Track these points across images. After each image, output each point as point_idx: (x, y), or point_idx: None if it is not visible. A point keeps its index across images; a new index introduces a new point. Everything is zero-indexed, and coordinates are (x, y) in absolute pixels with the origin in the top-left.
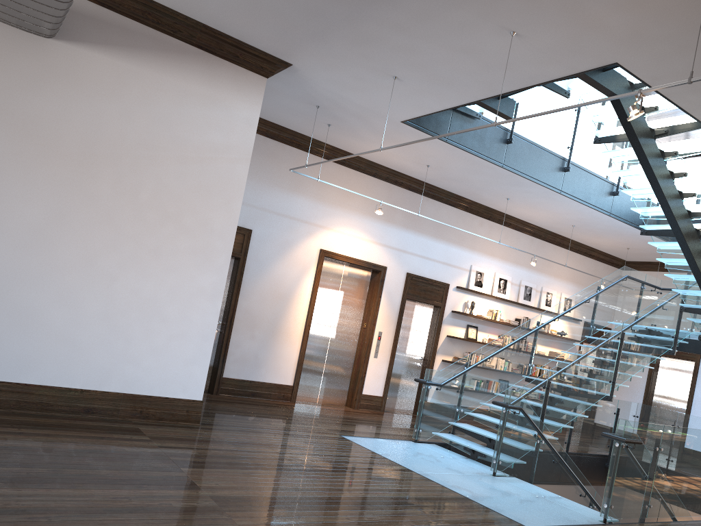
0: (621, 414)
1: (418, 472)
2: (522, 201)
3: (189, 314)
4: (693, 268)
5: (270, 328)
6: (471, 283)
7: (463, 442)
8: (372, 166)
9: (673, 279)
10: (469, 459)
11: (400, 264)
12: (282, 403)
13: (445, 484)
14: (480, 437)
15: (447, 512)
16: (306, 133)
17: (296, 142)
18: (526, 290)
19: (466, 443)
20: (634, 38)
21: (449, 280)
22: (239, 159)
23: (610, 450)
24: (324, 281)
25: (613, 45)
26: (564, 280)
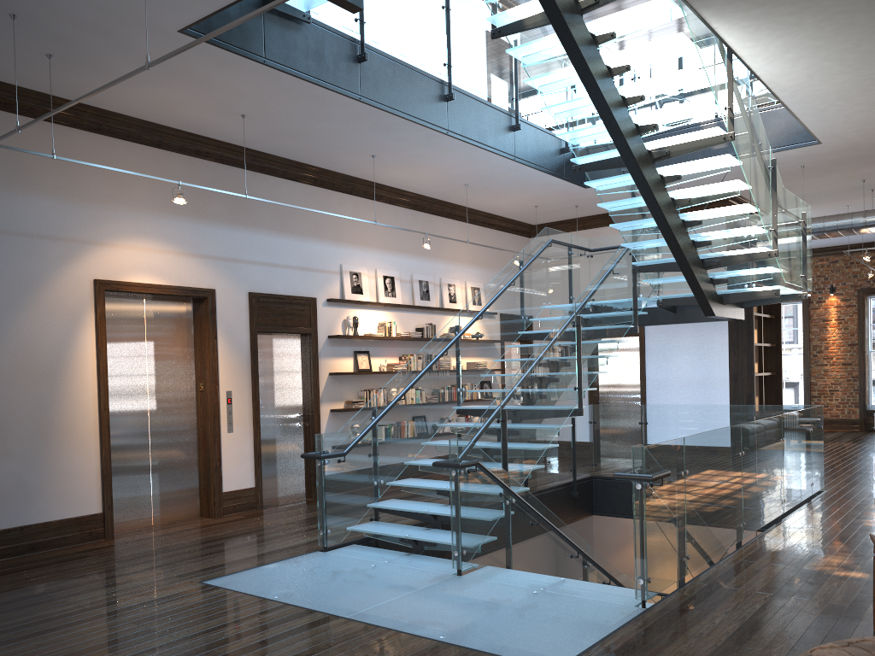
0: (577, 425)
1: (349, 616)
2: (395, 157)
3: None
4: (652, 208)
5: (35, 430)
6: (347, 291)
7: (398, 530)
8: (151, 130)
9: (621, 230)
10: (414, 554)
11: (236, 282)
12: (90, 547)
13: (398, 625)
14: (419, 515)
15: None
16: (13, 81)
17: None
18: (421, 286)
19: (403, 531)
20: None
21: (314, 292)
22: None
23: (575, 474)
24: (116, 331)
25: None
26: (465, 264)
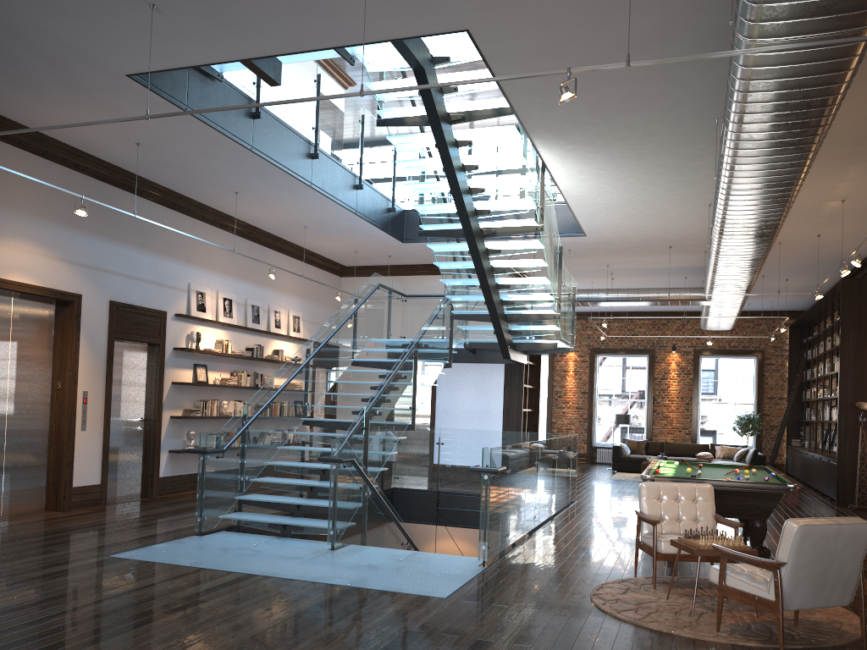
0: None
1: (264, 574)
2: (255, 196)
3: None
4: (479, 272)
5: None
6: (193, 308)
7: (268, 518)
8: (40, 141)
9: (447, 285)
10: (283, 537)
11: (100, 289)
12: None
13: (310, 579)
14: (283, 506)
15: (365, 613)
16: None
17: None
18: (253, 310)
19: (273, 519)
20: (503, 3)
21: (165, 306)
22: None
23: (382, 484)
24: None
25: (476, 8)
26: (290, 294)
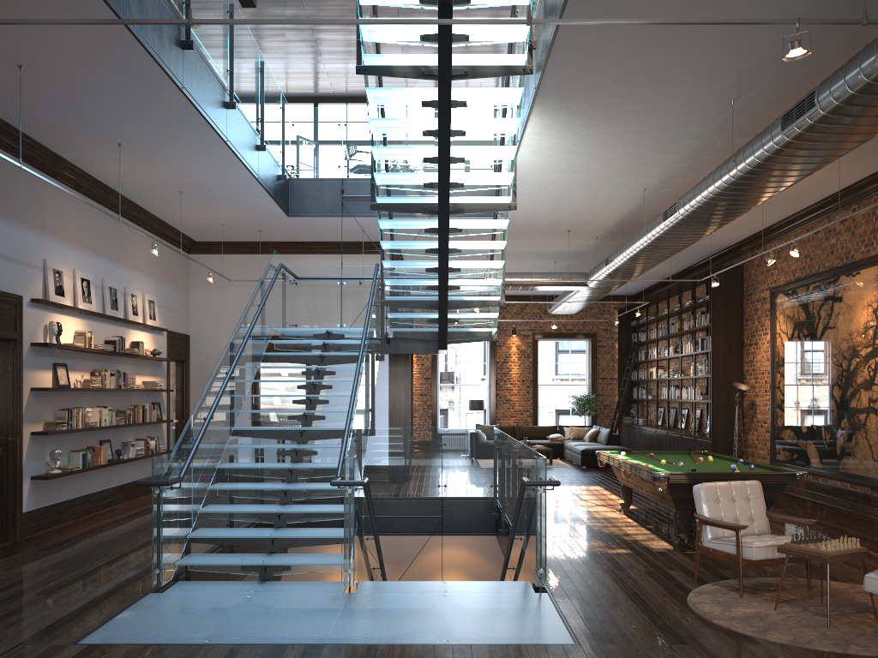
0: None
1: (327, 642)
2: (141, 150)
3: None
4: (442, 253)
5: None
6: (51, 292)
7: (241, 559)
8: None
9: (387, 267)
10: (268, 581)
11: None
12: None
13: (390, 640)
14: (250, 541)
15: None
16: None
17: None
18: (111, 293)
19: (249, 559)
20: None
21: (20, 289)
22: None
23: None
24: None
25: None
26: (144, 274)
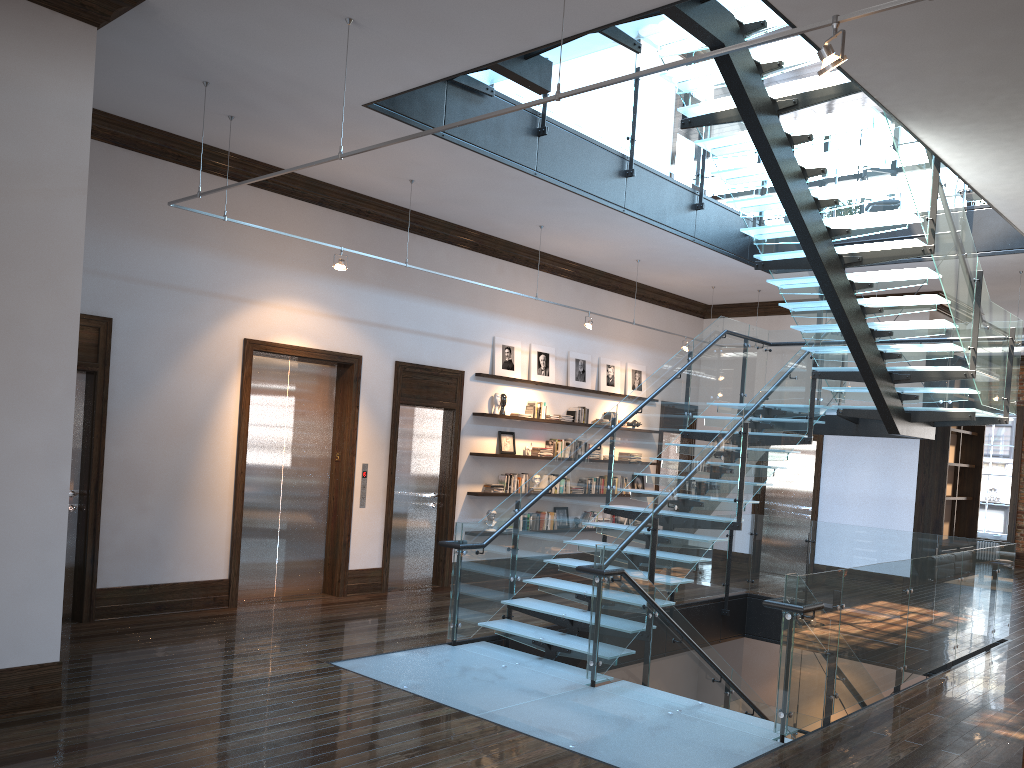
0: (735, 535)
1: (479, 714)
2: (564, 229)
3: (6, 503)
4: (837, 315)
5: (172, 488)
6: (497, 366)
7: (531, 632)
8: (315, 188)
9: (802, 333)
10: (546, 659)
11: (384, 349)
12: (214, 613)
13: (528, 729)
14: (555, 618)
15: None
16: (189, 135)
17: (173, 153)
18: (577, 365)
19: (536, 634)
20: None
21: (463, 365)
22: (63, 190)
23: (727, 589)
24: (259, 392)
25: None
26: (628, 343)
